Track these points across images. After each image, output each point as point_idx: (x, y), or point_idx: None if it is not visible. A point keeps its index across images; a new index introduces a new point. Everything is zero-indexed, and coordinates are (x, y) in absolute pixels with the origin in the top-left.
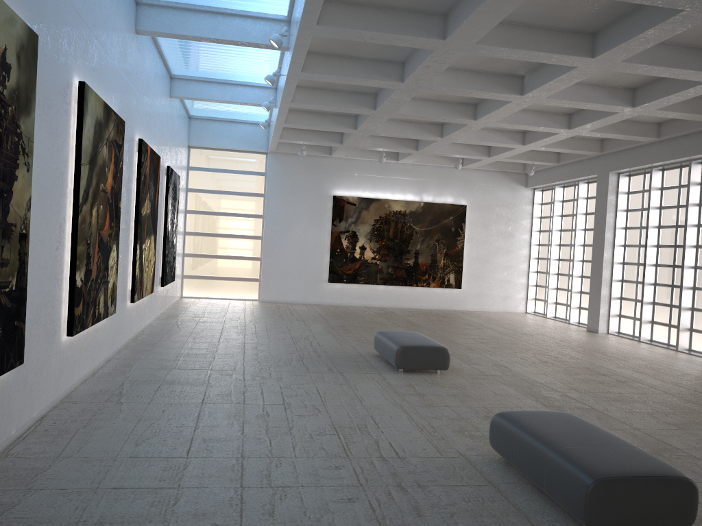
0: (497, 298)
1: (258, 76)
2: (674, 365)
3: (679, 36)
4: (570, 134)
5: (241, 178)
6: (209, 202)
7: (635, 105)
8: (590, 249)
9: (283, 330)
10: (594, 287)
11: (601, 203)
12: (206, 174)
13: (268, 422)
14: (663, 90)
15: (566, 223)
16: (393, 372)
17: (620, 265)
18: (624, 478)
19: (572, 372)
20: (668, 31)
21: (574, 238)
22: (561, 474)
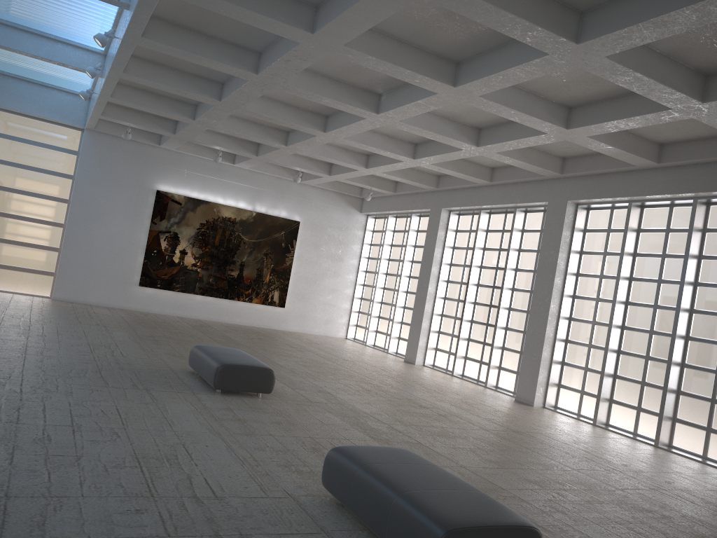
0: (319, 321)
1: (84, 35)
2: (485, 401)
3: (532, 83)
4: (413, 164)
5: (47, 153)
6: (1, 175)
7: (479, 145)
8: (415, 281)
9: (79, 335)
10: (416, 319)
11: (431, 237)
12: (1, 141)
13: (49, 449)
14: (507, 135)
15: (395, 253)
16: (210, 392)
17: (441, 299)
18: (476, 528)
19: (396, 403)
20: (528, 73)
21: (401, 268)
22: (407, 522)
